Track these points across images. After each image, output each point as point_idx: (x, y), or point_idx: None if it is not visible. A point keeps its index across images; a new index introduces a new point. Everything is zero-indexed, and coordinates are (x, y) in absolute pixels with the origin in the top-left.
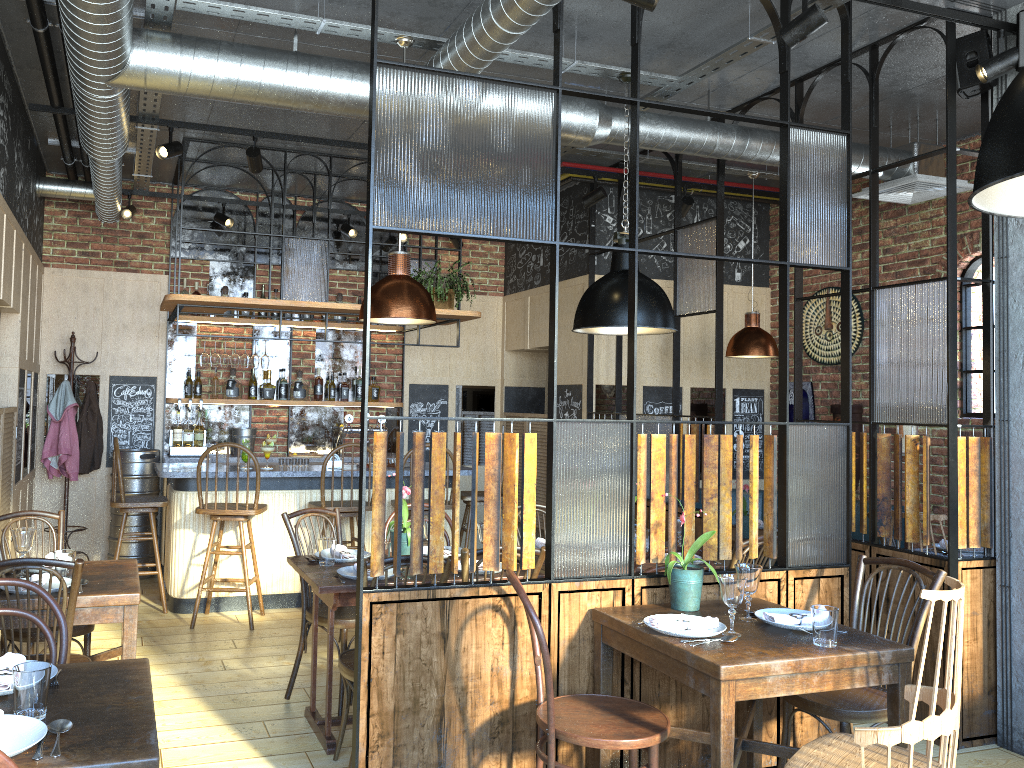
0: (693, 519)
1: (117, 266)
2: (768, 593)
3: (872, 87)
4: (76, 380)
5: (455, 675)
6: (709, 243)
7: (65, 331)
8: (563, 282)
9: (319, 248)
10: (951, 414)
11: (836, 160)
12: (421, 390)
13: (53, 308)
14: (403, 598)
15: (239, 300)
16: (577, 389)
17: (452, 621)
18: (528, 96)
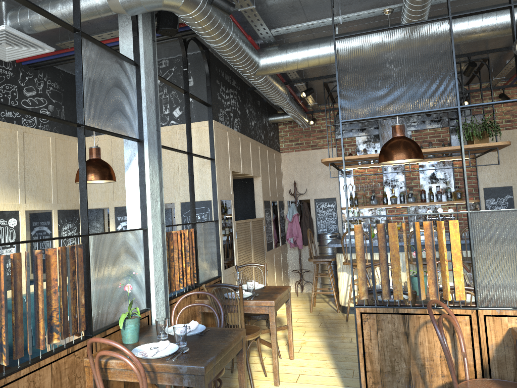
0: None
1: (312, 147)
2: None
3: None
4: (298, 202)
5: (416, 357)
6: None
7: (292, 180)
8: None
9: (400, 122)
10: None
11: None
12: (492, 191)
13: (286, 171)
14: (379, 311)
15: (356, 157)
16: None
17: (410, 326)
18: (429, 27)
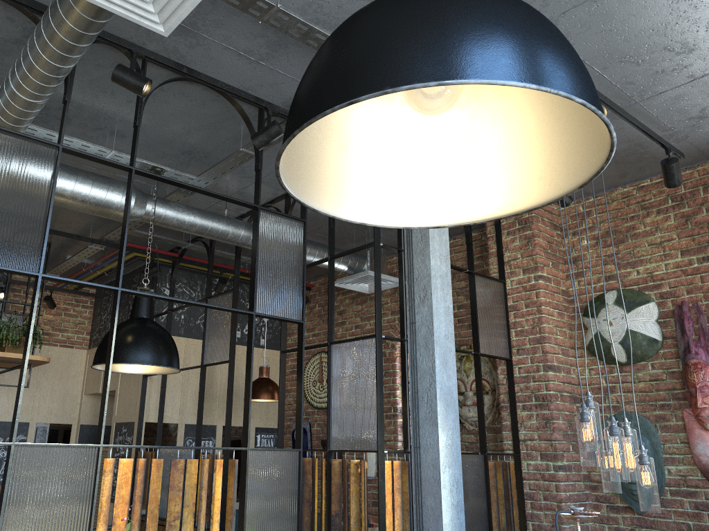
0: None
1: None
2: None
3: None
4: None
5: None
6: None
7: None
8: None
9: None
10: (380, 442)
11: (295, 239)
12: (3, 426)
13: None
14: None
15: None
16: (131, 426)
17: None
18: (29, 147)
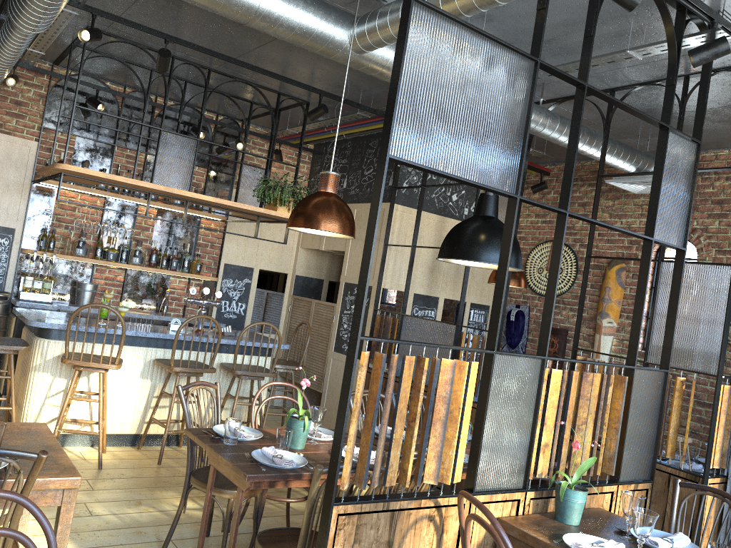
0: (568, 441)
1: None
2: (604, 503)
3: (682, 108)
4: None
5: None
6: None
7: None
8: (364, 204)
9: (189, 145)
10: (720, 368)
11: (688, 162)
12: (232, 269)
13: None
14: (364, 510)
15: (121, 179)
16: None
17: (397, 530)
18: (515, 61)
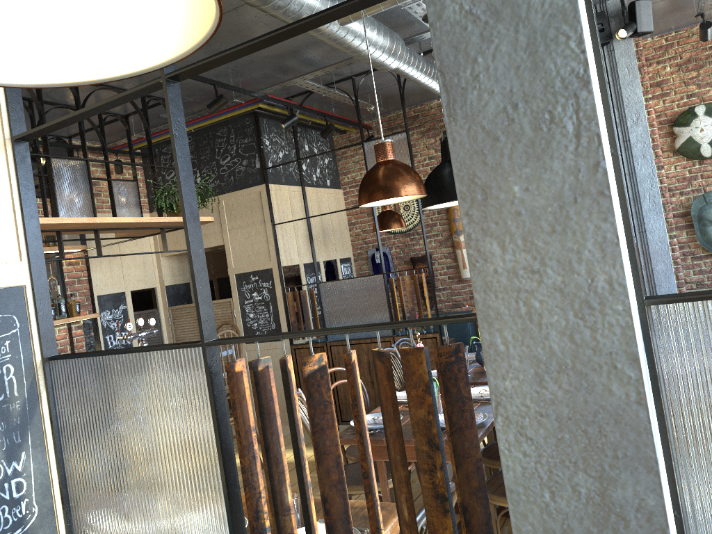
0: None
1: None
2: None
3: None
4: None
5: None
6: (400, 149)
7: None
8: (233, 193)
9: (80, 168)
10: None
11: None
12: (106, 299)
13: None
14: None
15: (43, 220)
16: (265, 273)
17: None
18: None
